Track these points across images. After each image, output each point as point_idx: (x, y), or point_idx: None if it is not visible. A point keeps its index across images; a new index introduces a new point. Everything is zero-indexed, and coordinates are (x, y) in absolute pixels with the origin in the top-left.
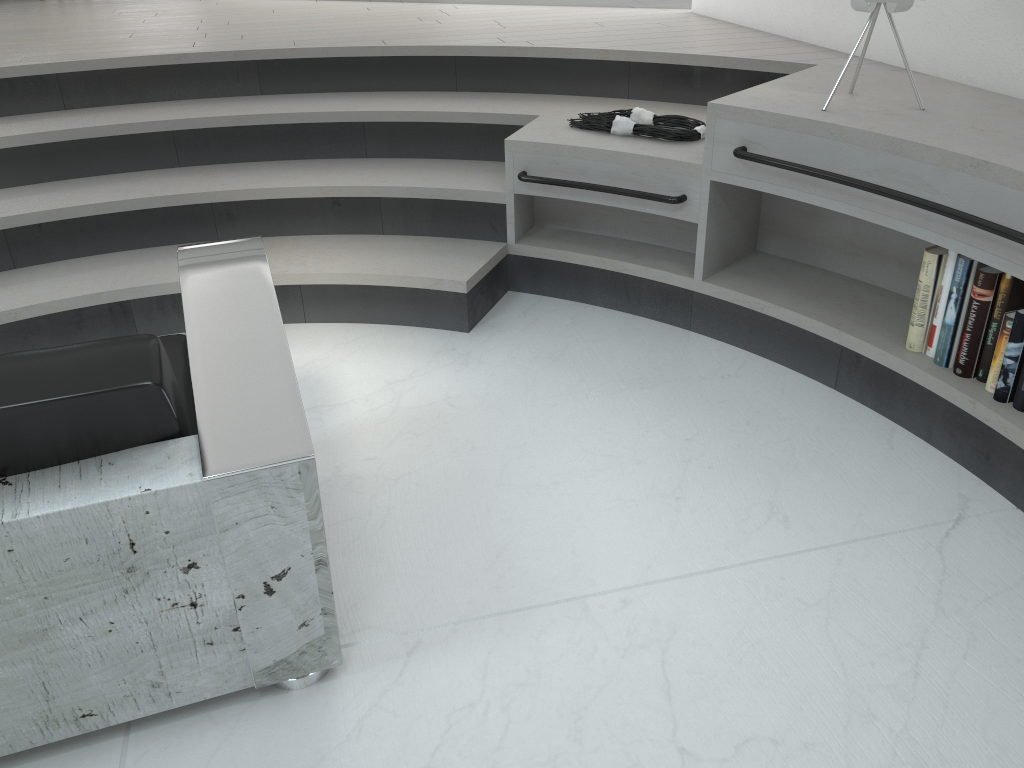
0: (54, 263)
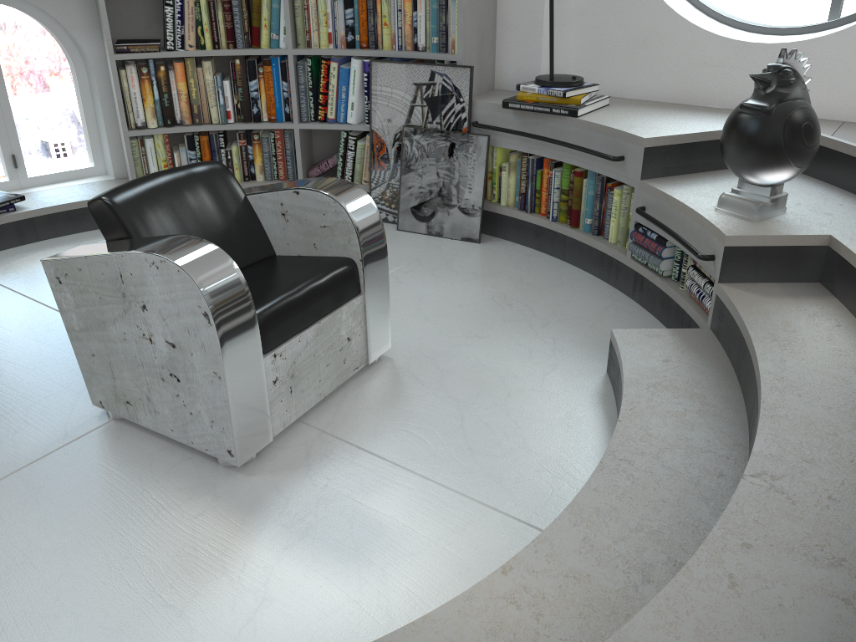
0: (742, 450)
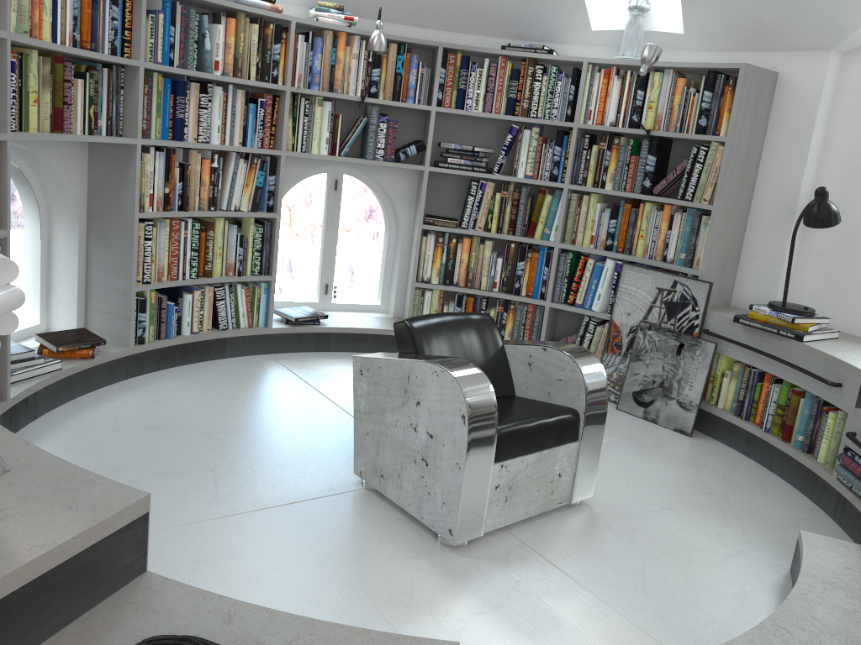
0: None
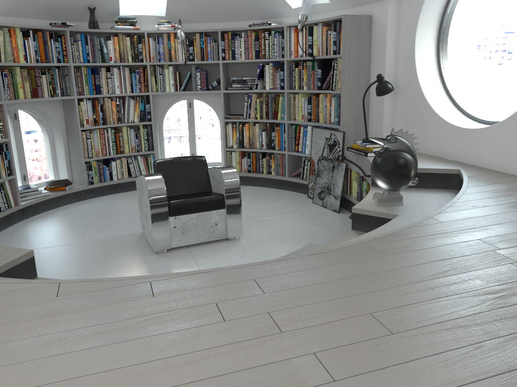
0: None
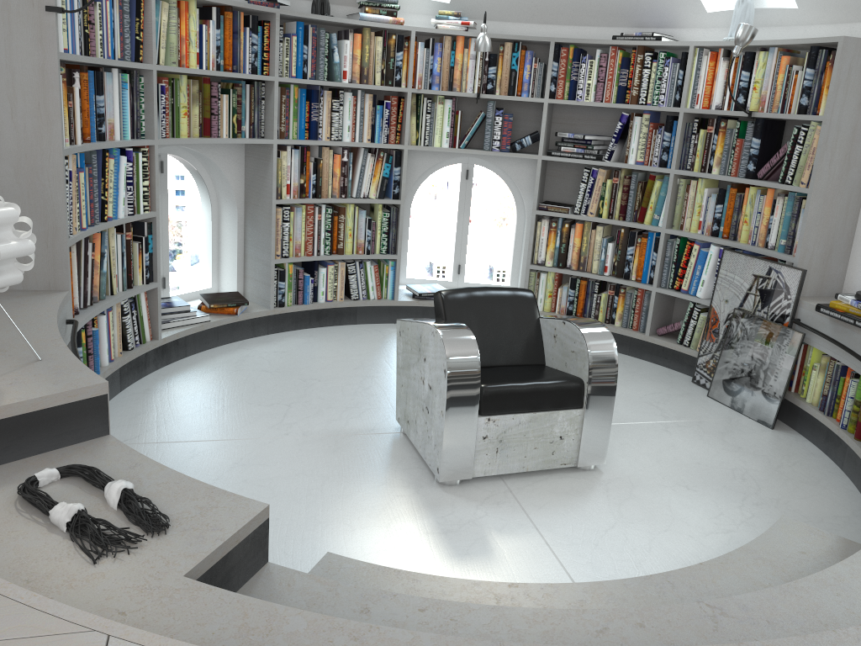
0: None
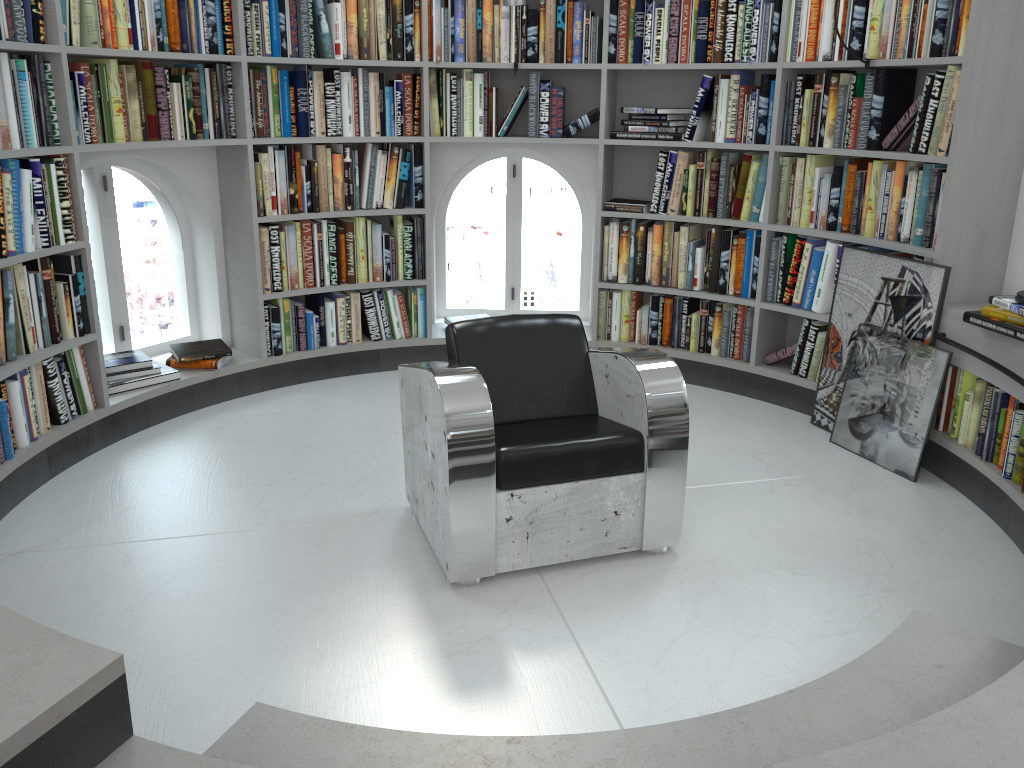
0: None
